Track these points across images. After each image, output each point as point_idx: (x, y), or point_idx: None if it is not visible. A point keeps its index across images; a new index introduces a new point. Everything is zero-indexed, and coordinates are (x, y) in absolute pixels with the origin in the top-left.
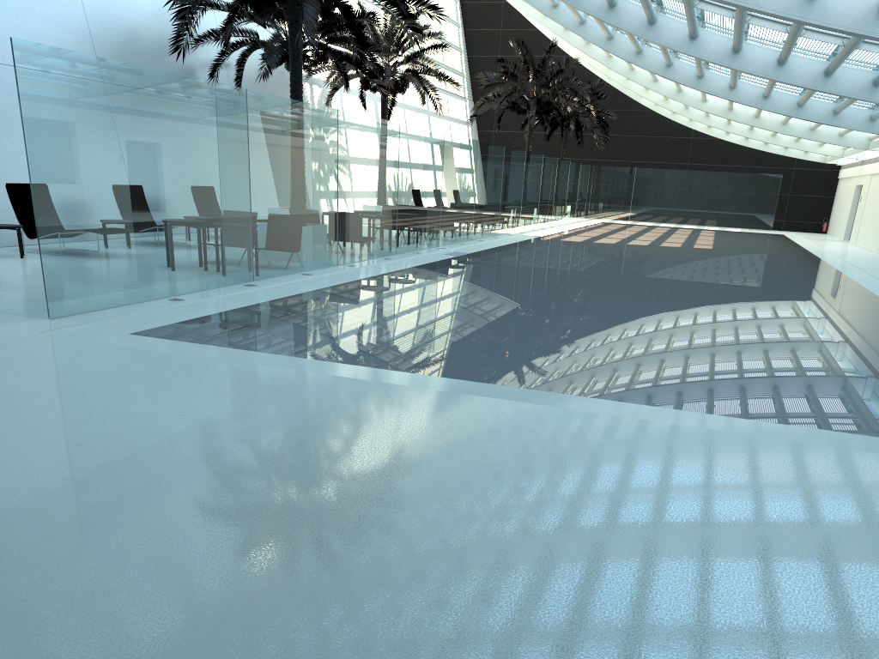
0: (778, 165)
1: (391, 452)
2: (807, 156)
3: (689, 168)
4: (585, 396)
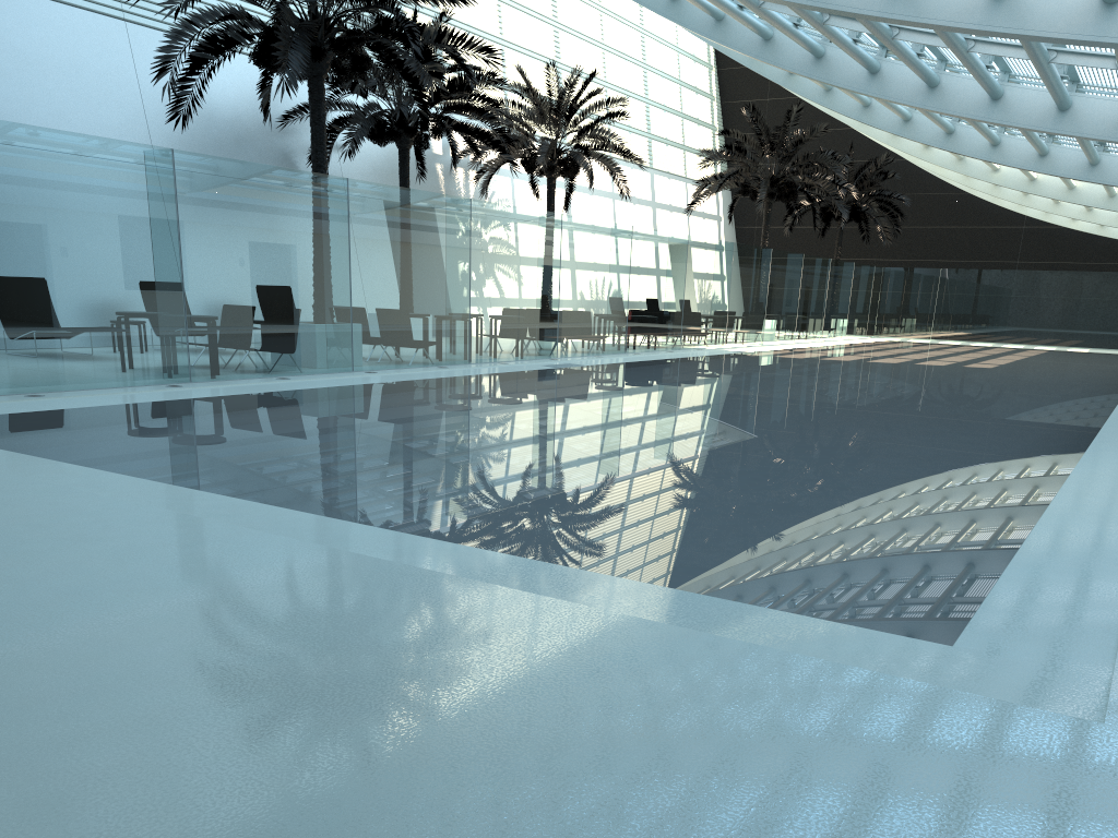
0: None
1: None
2: None
3: (1020, 268)
4: (267, 504)
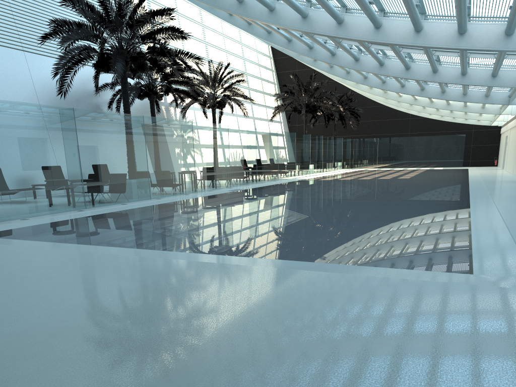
0: (463, 129)
1: (0, 280)
2: (479, 122)
3: (410, 135)
4: (176, 251)
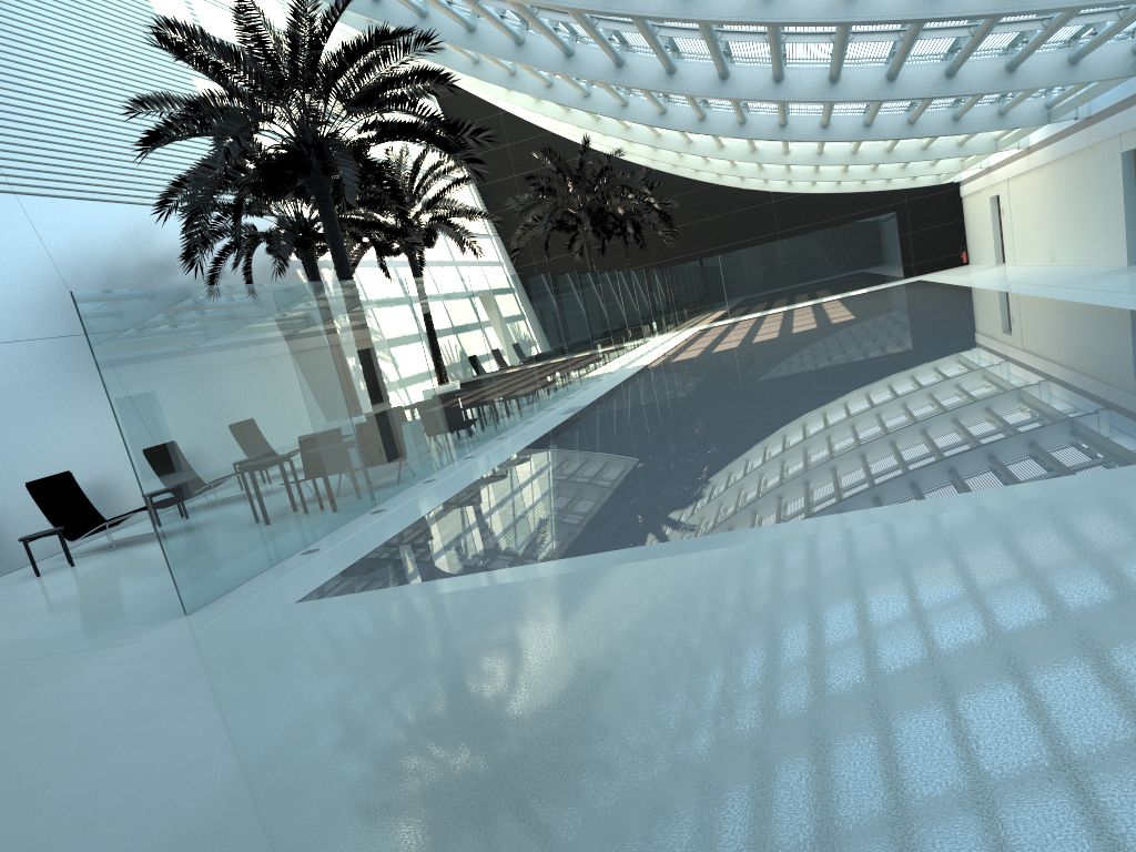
0: (885, 202)
1: (763, 622)
2: (916, 183)
3: (781, 237)
4: (906, 502)
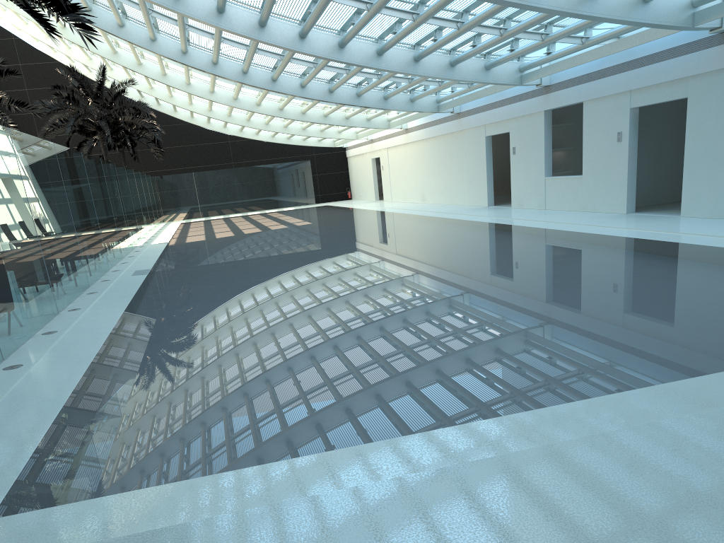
0: (302, 153)
1: None
2: (321, 144)
3: (235, 166)
4: (720, 371)
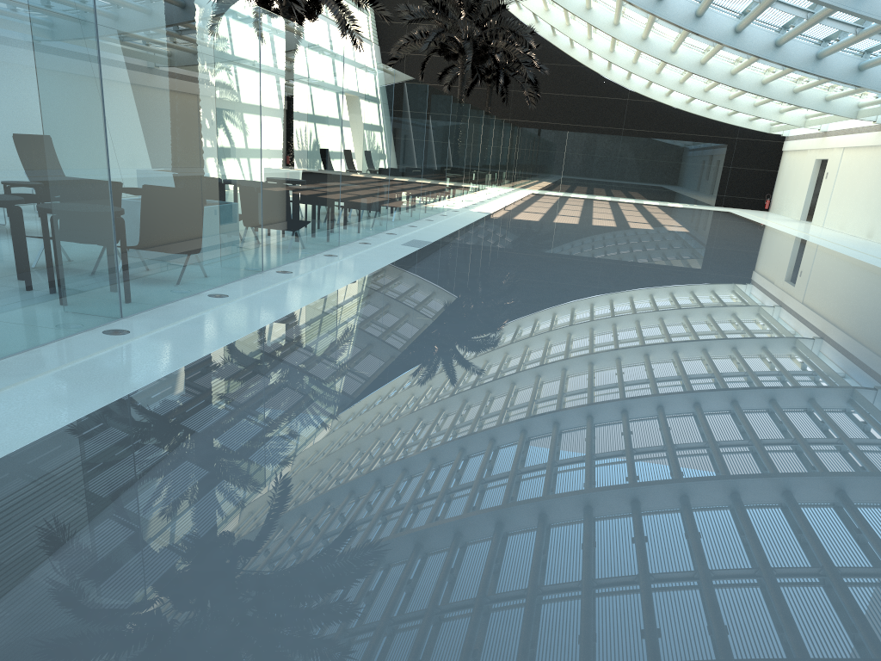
0: (719, 133)
1: None
2: (751, 125)
3: (625, 134)
4: None
